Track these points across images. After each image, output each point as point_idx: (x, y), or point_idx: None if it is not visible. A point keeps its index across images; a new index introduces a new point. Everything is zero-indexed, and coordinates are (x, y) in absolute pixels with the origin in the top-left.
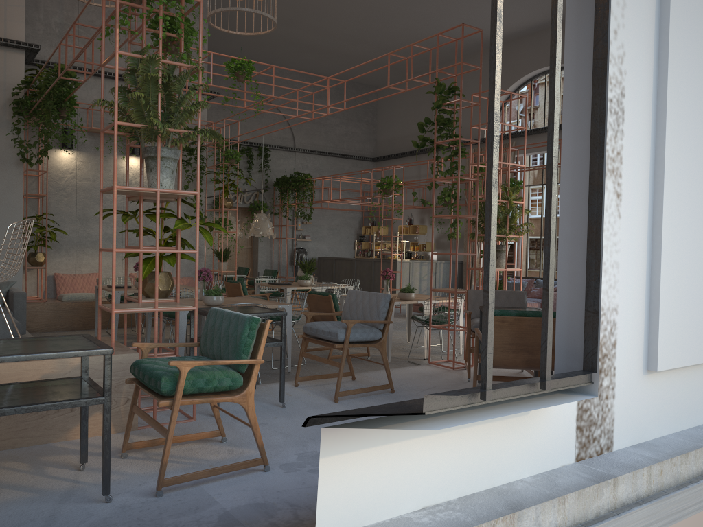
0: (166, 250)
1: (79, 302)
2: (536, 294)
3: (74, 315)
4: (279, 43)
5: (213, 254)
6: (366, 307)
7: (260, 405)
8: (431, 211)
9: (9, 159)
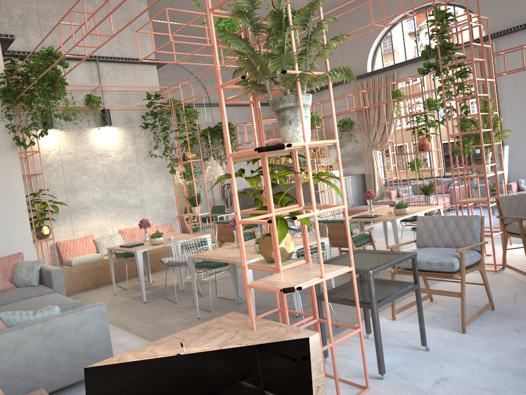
0: (322, 211)
1: (87, 264)
2: (440, 190)
3: (85, 277)
4: (190, 17)
5: (186, 201)
6: (453, 231)
7: (399, 352)
8: (331, 137)
9: (4, 145)
